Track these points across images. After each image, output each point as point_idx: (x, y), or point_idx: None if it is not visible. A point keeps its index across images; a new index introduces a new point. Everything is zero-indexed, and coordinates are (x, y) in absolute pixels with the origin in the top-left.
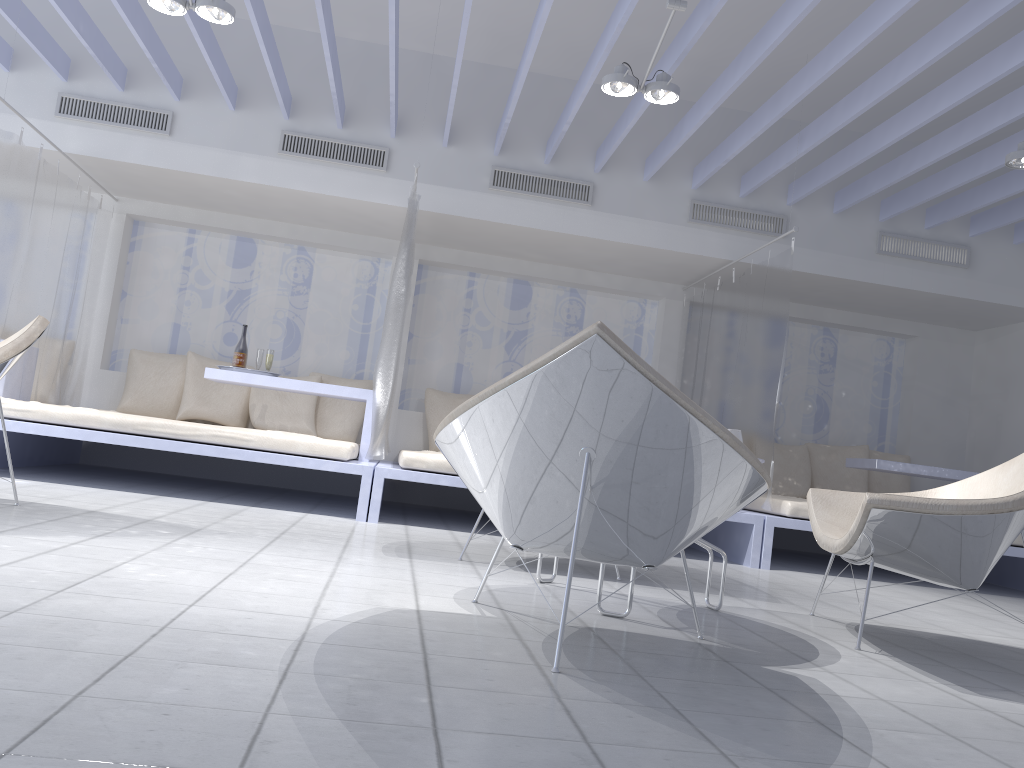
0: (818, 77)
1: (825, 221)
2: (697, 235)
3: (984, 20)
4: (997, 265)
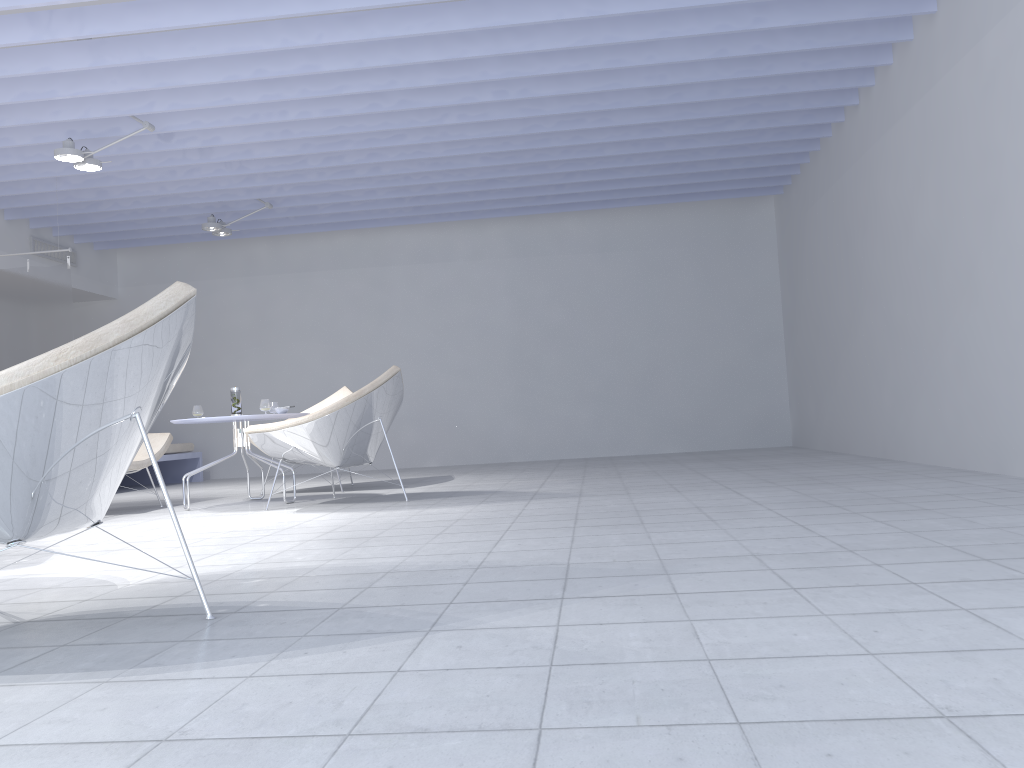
0: (148, 165)
1: (1, 226)
2: None
3: (263, 171)
4: (89, 265)
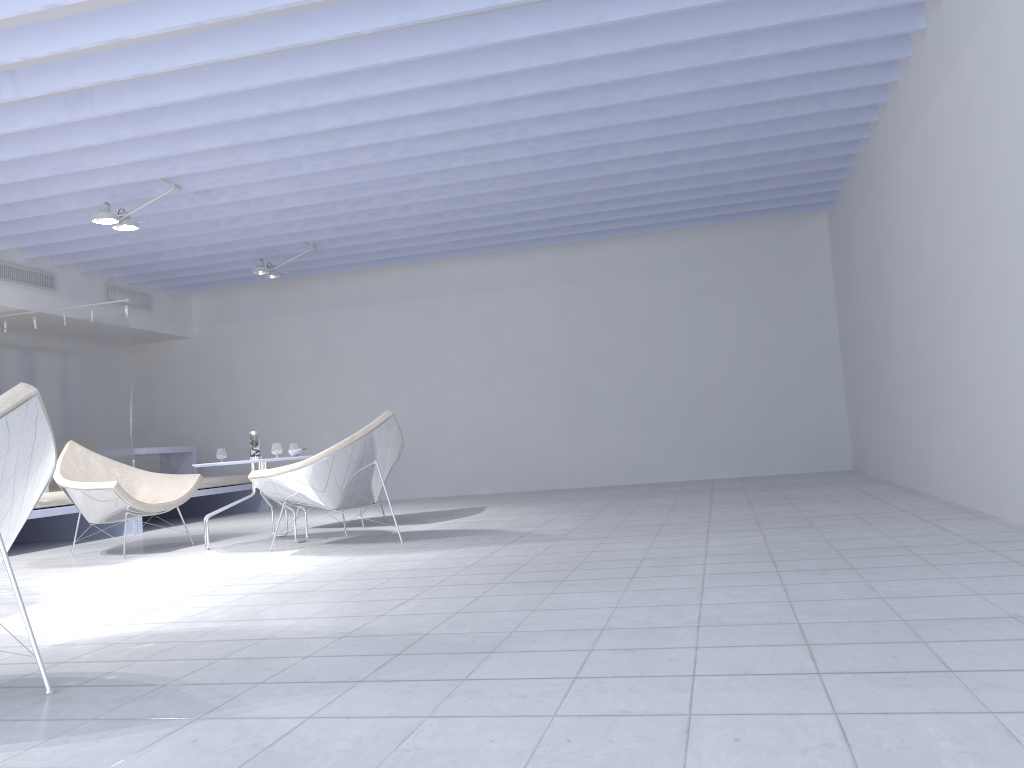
0: (190, 219)
1: (76, 278)
2: (0, 289)
3: (297, 218)
4: (163, 308)
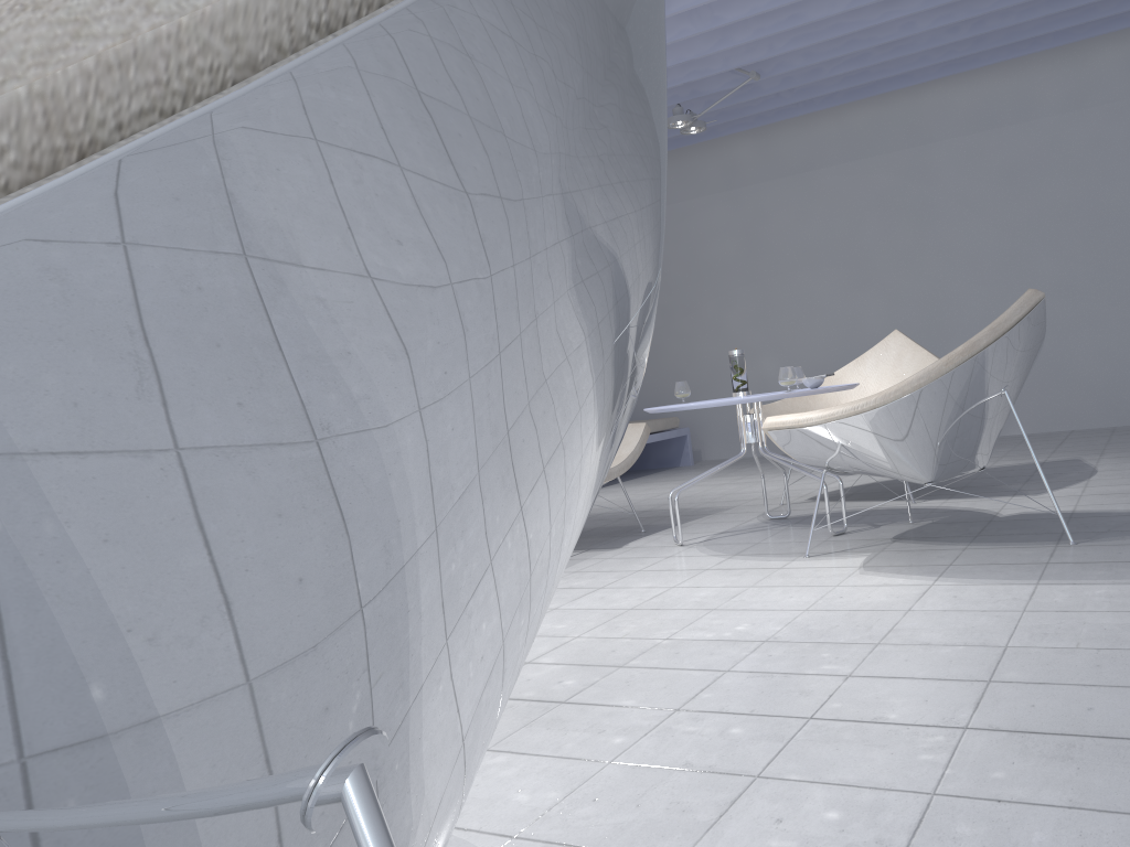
0: None
1: None
2: None
3: (746, 15)
4: None
